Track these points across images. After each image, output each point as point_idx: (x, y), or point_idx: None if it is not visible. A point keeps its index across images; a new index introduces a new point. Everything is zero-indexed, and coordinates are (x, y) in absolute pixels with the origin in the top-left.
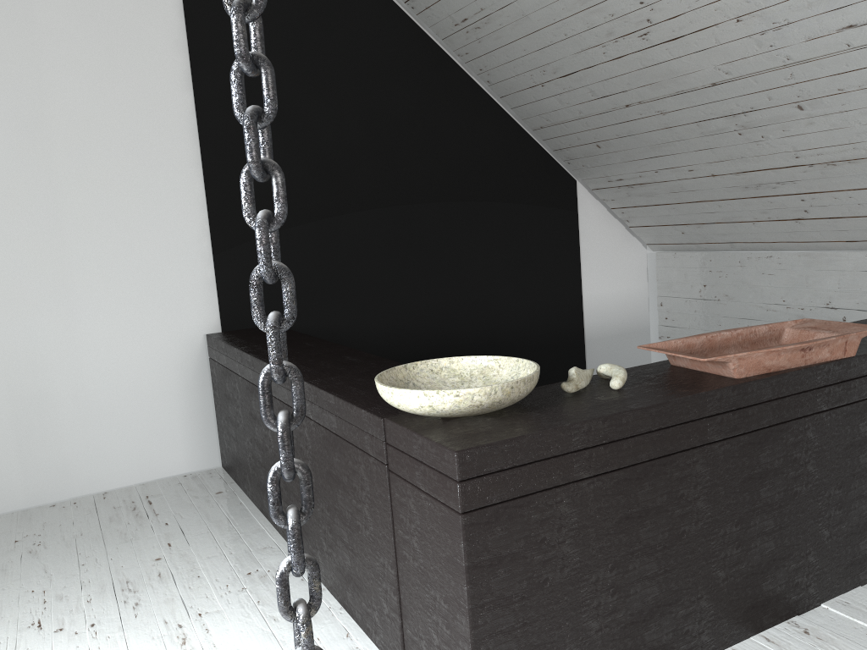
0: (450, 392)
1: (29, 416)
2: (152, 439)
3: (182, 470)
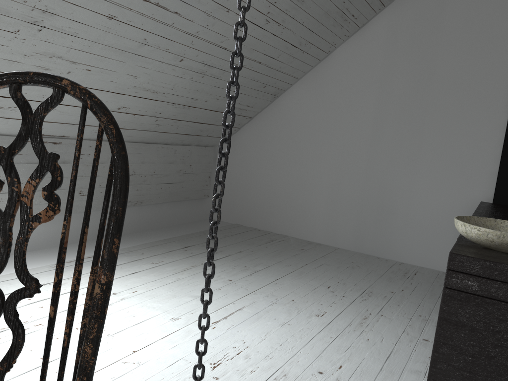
0: (475, 227)
1: (382, 214)
2: (434, 247)
3: (445, 270)
